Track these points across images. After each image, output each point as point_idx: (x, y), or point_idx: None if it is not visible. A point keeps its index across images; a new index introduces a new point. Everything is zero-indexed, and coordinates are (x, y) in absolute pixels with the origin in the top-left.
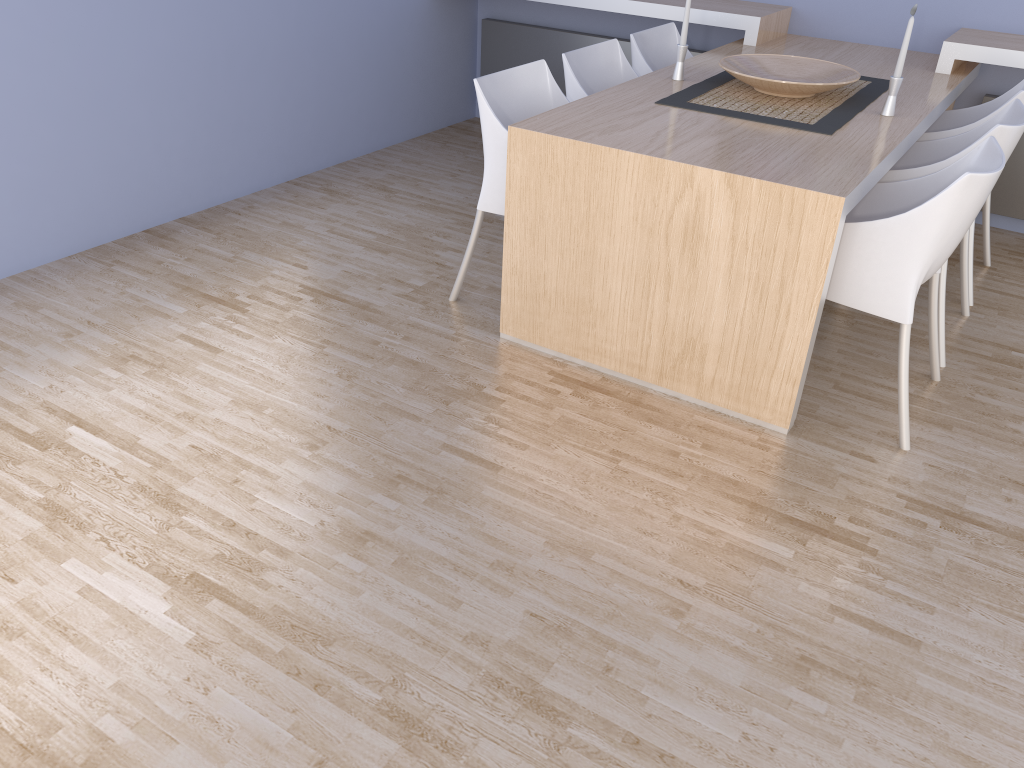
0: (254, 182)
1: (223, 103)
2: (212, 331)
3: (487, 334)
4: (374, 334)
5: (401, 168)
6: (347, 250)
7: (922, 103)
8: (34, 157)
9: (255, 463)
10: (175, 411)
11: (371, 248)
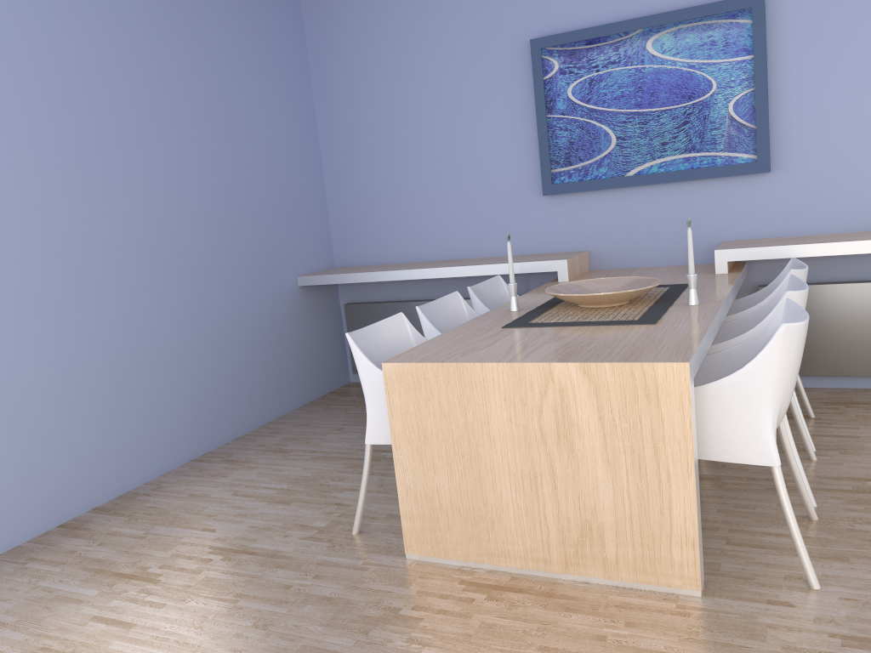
0: (161, 465)
1: (129, 400)
2: (125, 607)
3: (393, 558)
4: (285, 579)
5: (292, 431)
6: (251, 507)
7: (716, 293)
8: None
9: None
10: None
11: (273, 501)
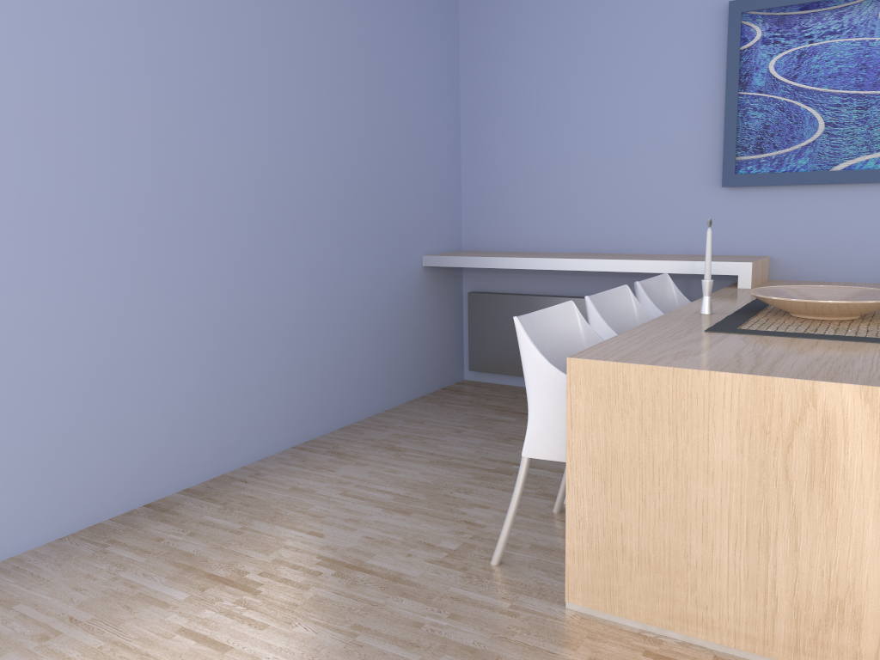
0: (261, 448)
1: (234, 371)
2: (218, 621)
3: (549, 604)
4: (414, 613)
5: (405, 427)
6: (364, 513)
7: None
8: (36, 431)
9: None
10: None
11: (390, 509)
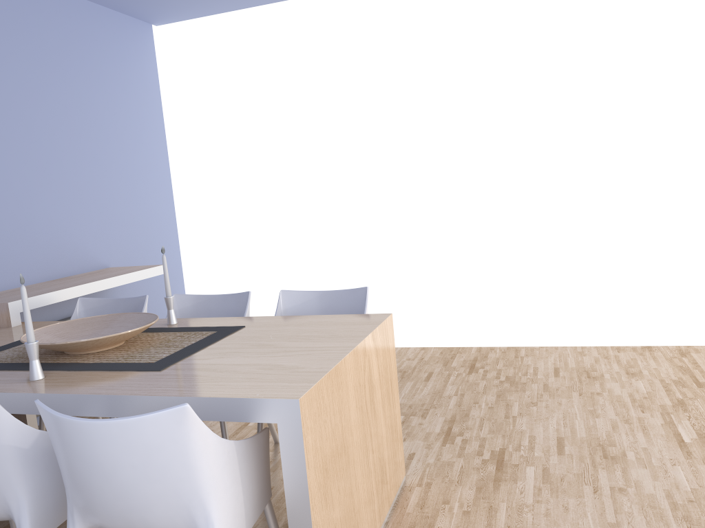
0: None
1: None
2: None
3: None
4: None
5: None
6: None
7: None
8: None
9: None
10: None
11: None
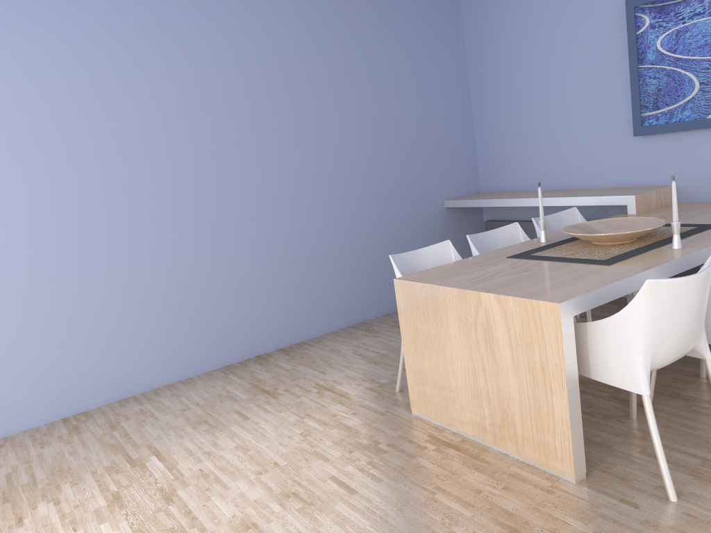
0: (326, 327)
1: (305, 284)
2: (252, 408)
3: (405, 411)
4: (337, 410)
5: None
6: (355, 363)
7: None
8: (195, 318)
9: (223, 480)
10: (204, 450)
11: (370, 361)
